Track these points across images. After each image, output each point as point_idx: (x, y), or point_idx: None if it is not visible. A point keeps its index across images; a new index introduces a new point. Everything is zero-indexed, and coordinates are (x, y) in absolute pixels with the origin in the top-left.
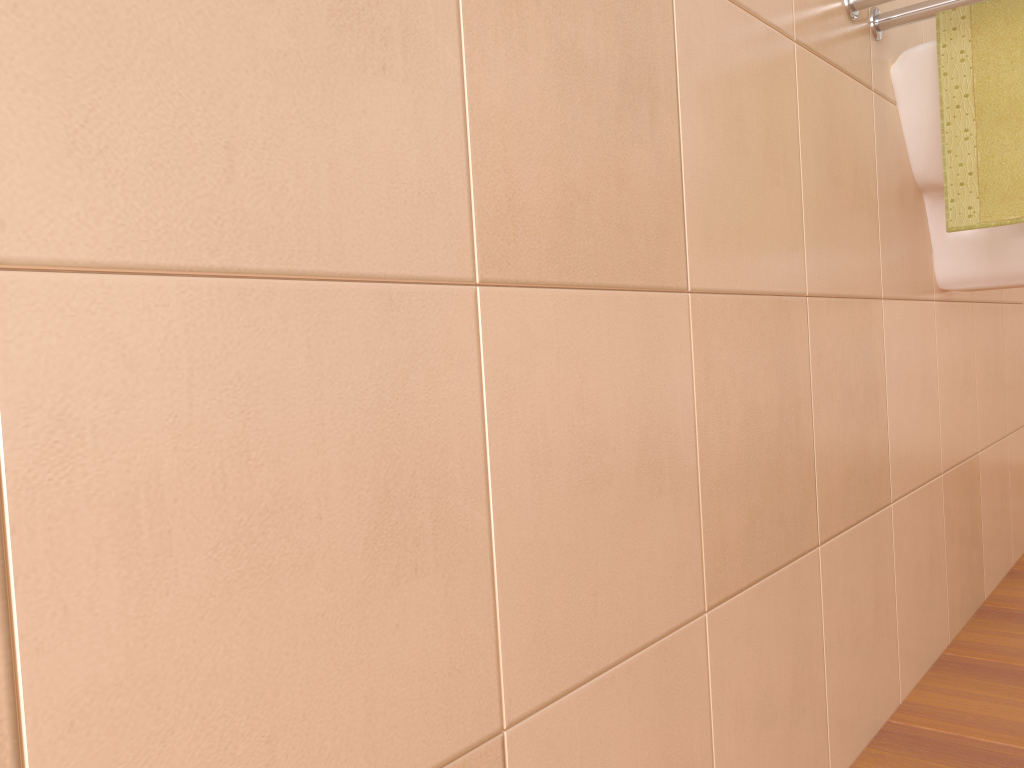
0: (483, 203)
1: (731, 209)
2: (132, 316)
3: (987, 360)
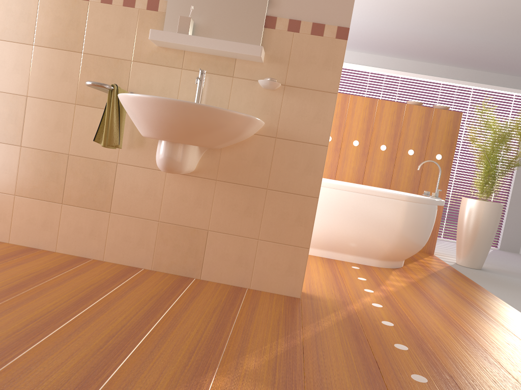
0: None
1: (39, 135)
2: None
3: (233, 204)
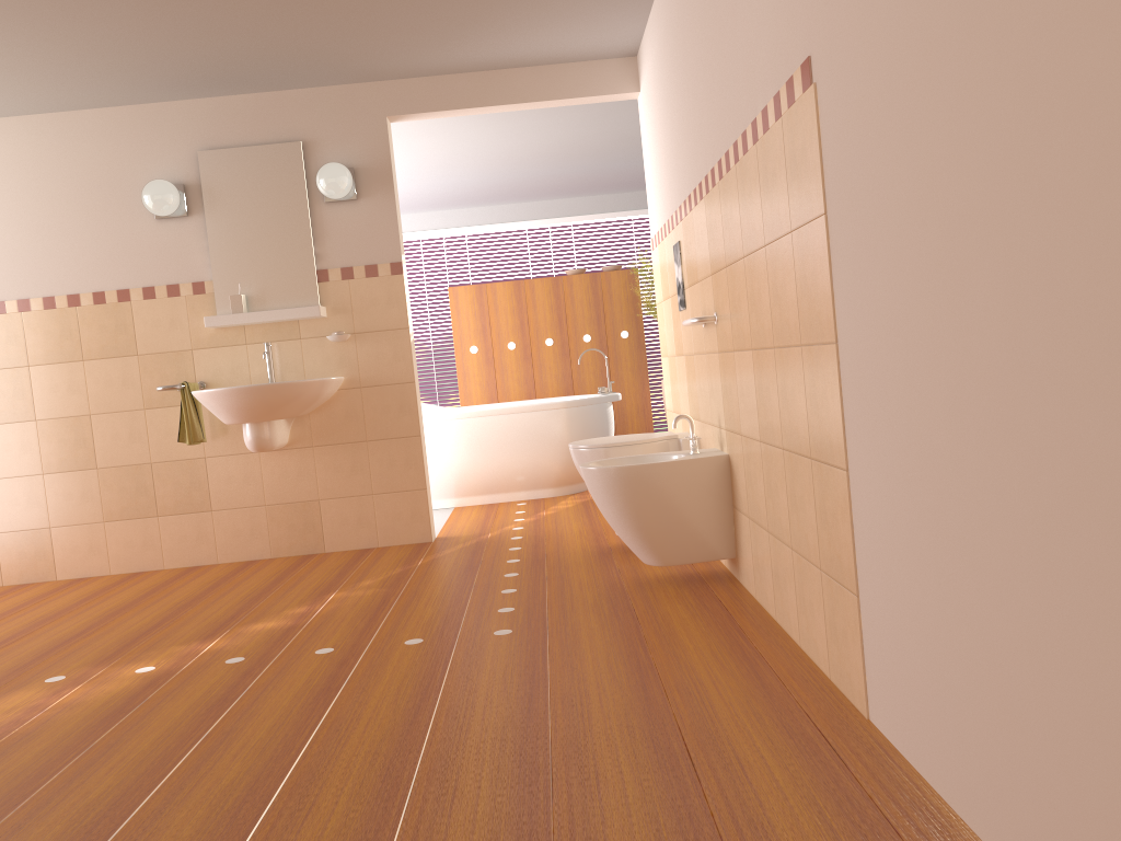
0: (44, 464)
1: (114, 451)
2: (0, 482)
3: (337, 466)
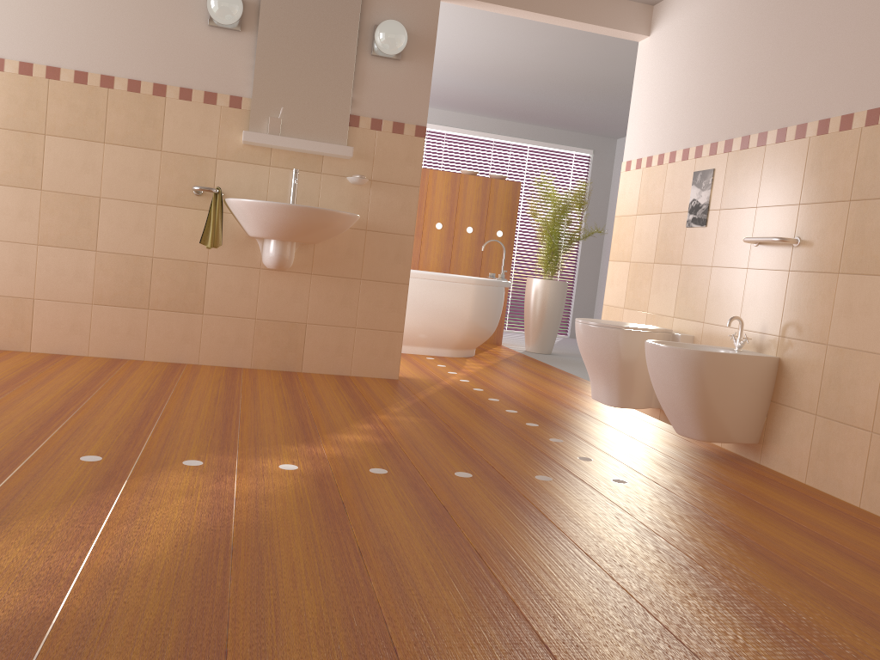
0: (41, 235)
1: (117, 238)
2: None
3: (329, 296)
